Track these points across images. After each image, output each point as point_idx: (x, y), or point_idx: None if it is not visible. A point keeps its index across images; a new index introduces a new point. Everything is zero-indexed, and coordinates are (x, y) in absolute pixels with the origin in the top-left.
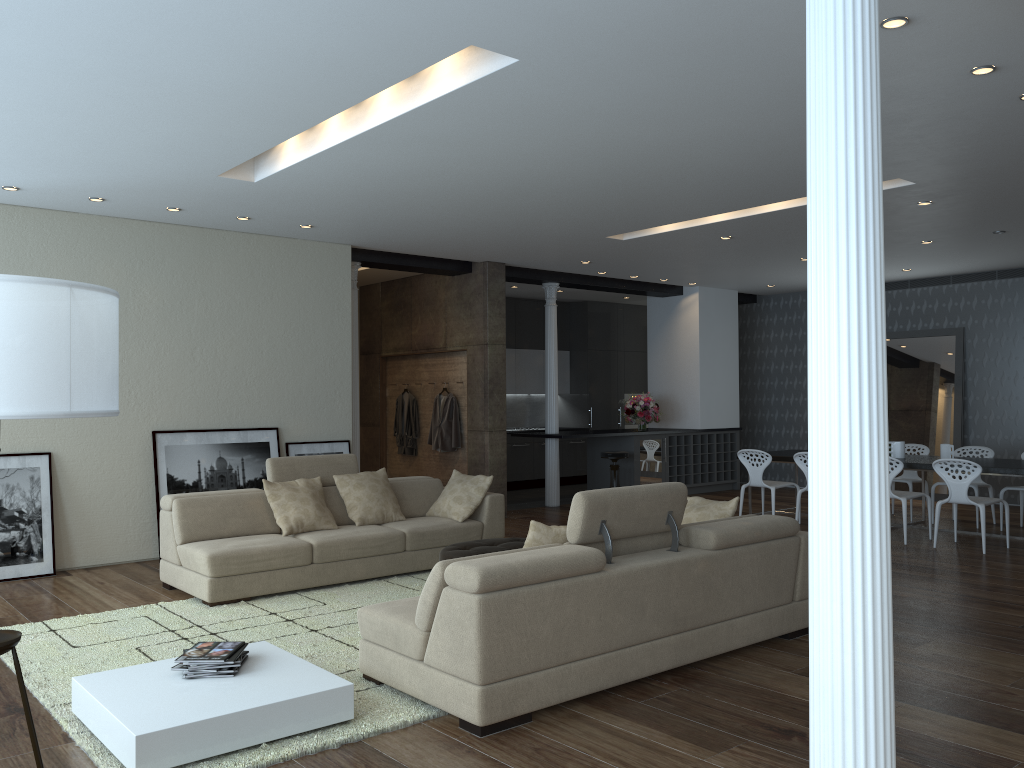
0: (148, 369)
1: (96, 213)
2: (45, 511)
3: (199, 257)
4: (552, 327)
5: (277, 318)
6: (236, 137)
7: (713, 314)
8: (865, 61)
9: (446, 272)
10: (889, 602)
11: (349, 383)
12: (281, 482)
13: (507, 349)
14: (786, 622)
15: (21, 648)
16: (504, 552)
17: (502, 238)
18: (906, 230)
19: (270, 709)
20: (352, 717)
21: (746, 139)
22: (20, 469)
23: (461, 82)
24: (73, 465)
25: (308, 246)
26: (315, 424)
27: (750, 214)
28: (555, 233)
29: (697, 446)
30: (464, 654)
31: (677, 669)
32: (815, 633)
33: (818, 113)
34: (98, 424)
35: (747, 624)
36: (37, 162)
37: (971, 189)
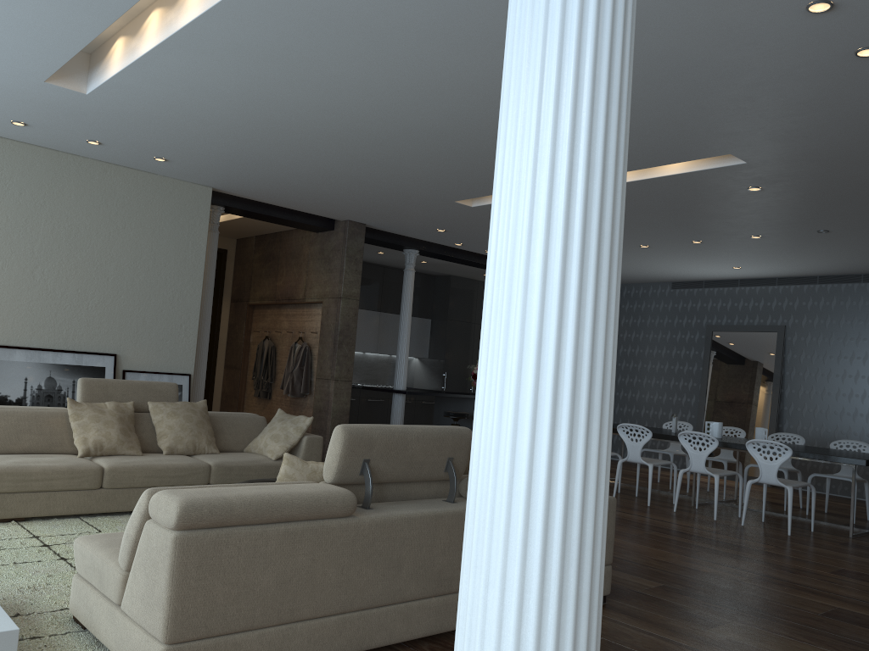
0: None
1: None
2: None
3: (51, 179)
4: (408, 290)
5: (127, 248)
6: (41, 26)
7: None
8: None
9: (310, 227)
10: (595, 595)
11: (196, 319)
12: (89, 403)
13: (372, 311)
14: None
15: None
16: (238, 485)
17: (356, 193)
18: (737, 221)
19: None
20: None
21: None
22: None
23: None
24: None
25: (168, 183)
26: (156, 355)
27: None
28: (405, 192)
29: None
30: (154, 603)
31: (440, 636)
32: (459, 642)
33: None
34: None
35: None
36: None
37: (799, 175)
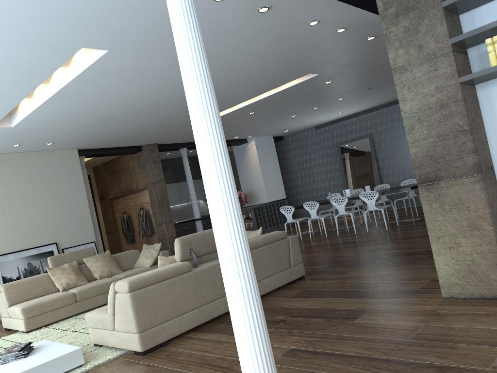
0: None
1: None
2: None
3: None
4: (187, 169)
5: (45, 190)
6: None
7: (263, 148)
8: (192, 33)
9: (129, 152)
10: (246, 248)
11: (89, 214)
12: (56, 267)
13: (172, 183)
14: (289, 277)
15: None
16: (145, 272)
17: (148, 132)
18: (328, 95)
19: (39, 367)
20: (84, 362)
21: (232, 68)
22: None
23: (88, 64)
24: None
25: (55, 153)
26: (75, 237)
27: (256, 100)
28: (172, 125)
29: (268, 210)
30: (129, 321)
31: None
32: (221, 267)
33: (179, 56)
34: None
35: (269, 281)
36: None
37: (344, 72)
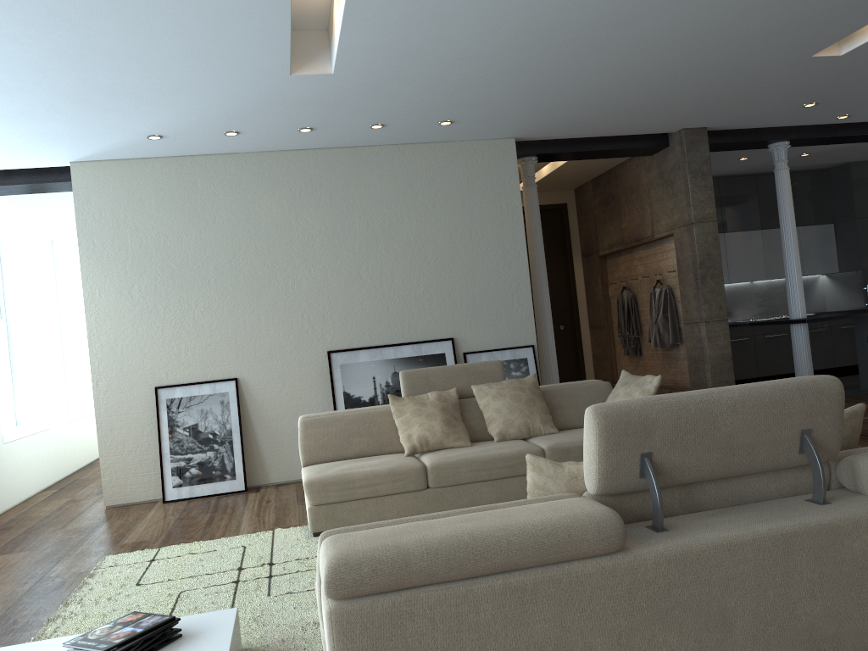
0: (317, 292)
1: (252, 150)
2: (235, 432)
3: (355, 176)
4: (785, 194)
5: (441, 226)
6: (240, 9)
7: None
8: None
9: (639, 151)
10: None
11: (527, 284)
12: (411, 396)
13: (751, 231)
14: None
15: (99, 582)
16: (451, 513)
17: (674, 90)
18: None
19: None
20: None
21: None
22: (211, 395)
23: None
24: (258, 388)
25: (467, 147)
26: (493, 331)
27: None
28: (737, 66)
29: None
30: None
31: None
32: None
33: None
34: (276, 348)
35: None
36: (130, 100)
37: None
